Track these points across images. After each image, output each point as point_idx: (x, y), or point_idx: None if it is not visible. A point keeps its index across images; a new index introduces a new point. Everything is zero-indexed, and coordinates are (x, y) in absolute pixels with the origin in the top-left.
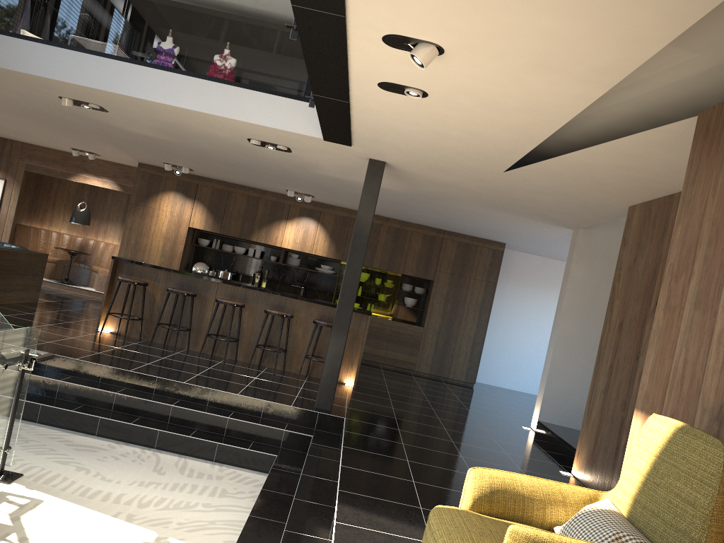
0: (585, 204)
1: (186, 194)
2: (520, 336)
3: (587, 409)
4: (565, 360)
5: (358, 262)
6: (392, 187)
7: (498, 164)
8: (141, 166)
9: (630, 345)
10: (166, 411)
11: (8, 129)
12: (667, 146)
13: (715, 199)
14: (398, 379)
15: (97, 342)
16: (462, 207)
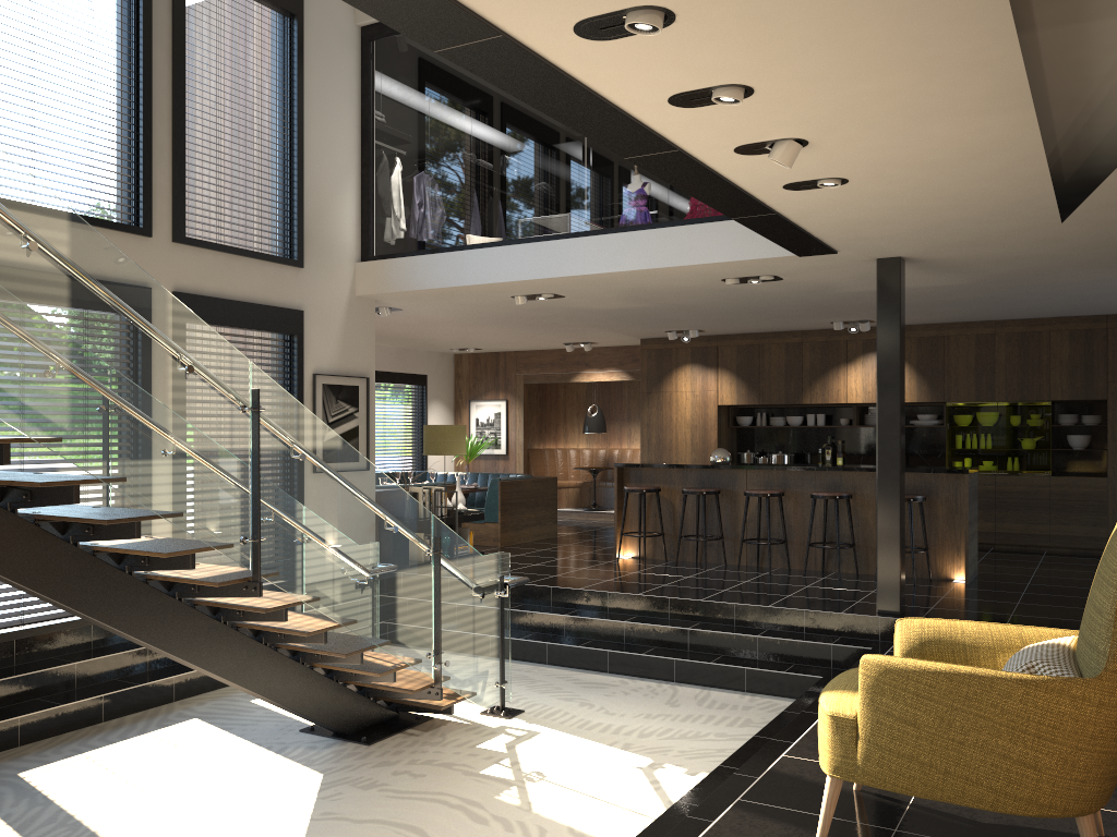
0: None
1: (705, 364)
2: None
3: None
4: None
5: (893, 402)
6: (951, 282)
7: (1039, 216)
8: (643, 343)
9: None
10: (683, 637)
11: (493, 342)
12: None
13: None
14: (1065, 565)
15: (610, 569)
16: (1081, 278)
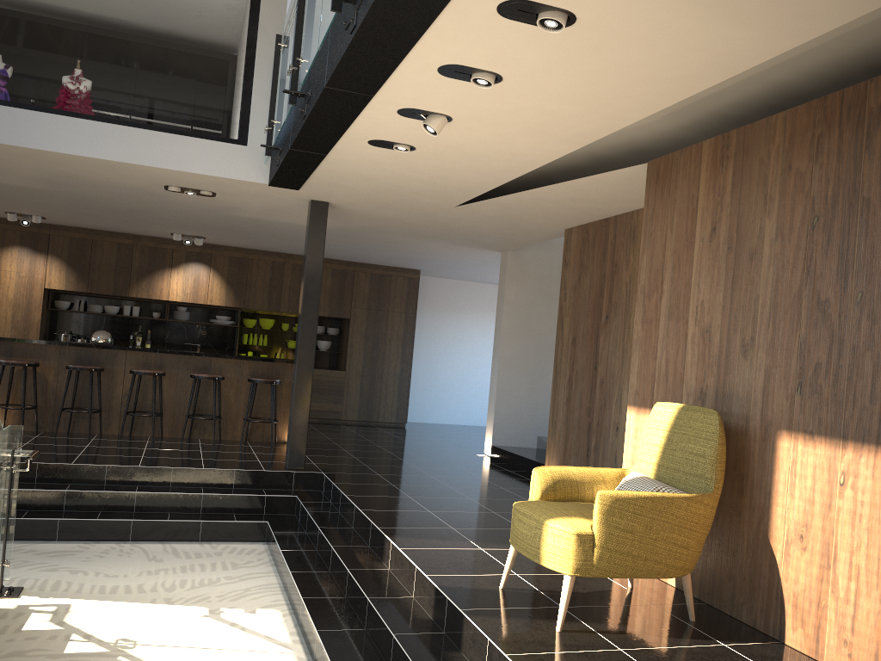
0: (524, 229)
1: (35, 248)
2: (442, 367)
3: (551, 422)
4: (510, 382)
5: (314, 310)
6: None
7: (453, 200)
8: None
9: (586, 357)
10: (130, 500)
11: None
12: (616, 183)
13: (673, 233)
14: (332, 430)
15: None
16: (391, 239)
